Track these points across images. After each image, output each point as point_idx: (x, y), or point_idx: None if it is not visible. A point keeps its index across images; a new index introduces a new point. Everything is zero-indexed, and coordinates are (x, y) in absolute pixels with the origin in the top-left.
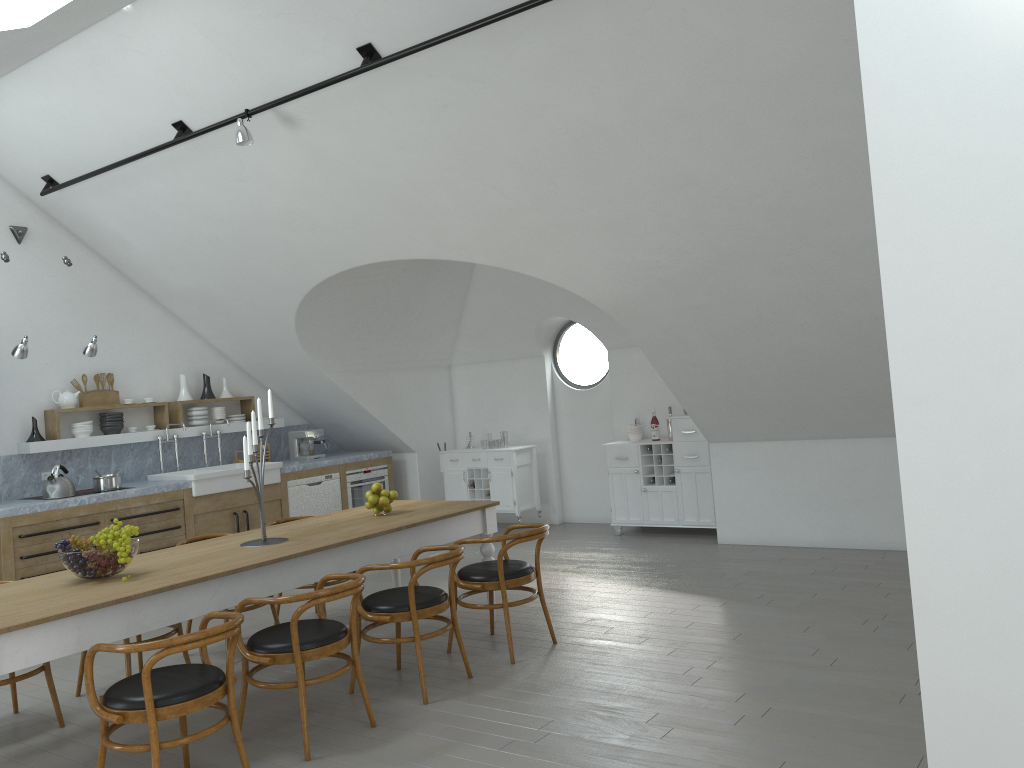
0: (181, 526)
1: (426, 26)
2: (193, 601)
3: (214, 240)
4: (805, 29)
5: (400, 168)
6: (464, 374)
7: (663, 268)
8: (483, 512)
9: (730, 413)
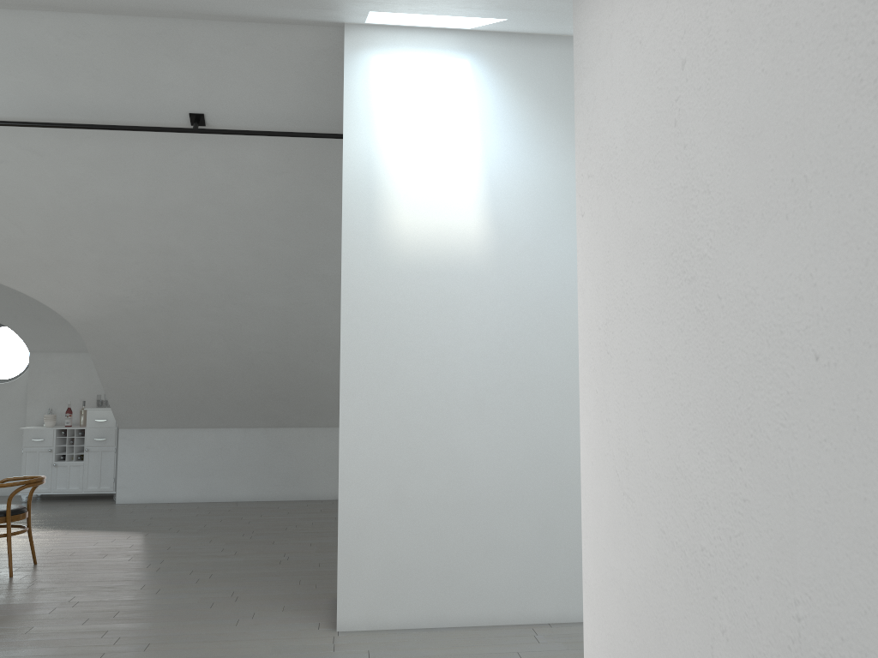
0: None
1: (12, 109)
2: None
3: None
4: (267, 190)
5: None
6: None
7: (131, 302)
8: None
9: (144, 407)
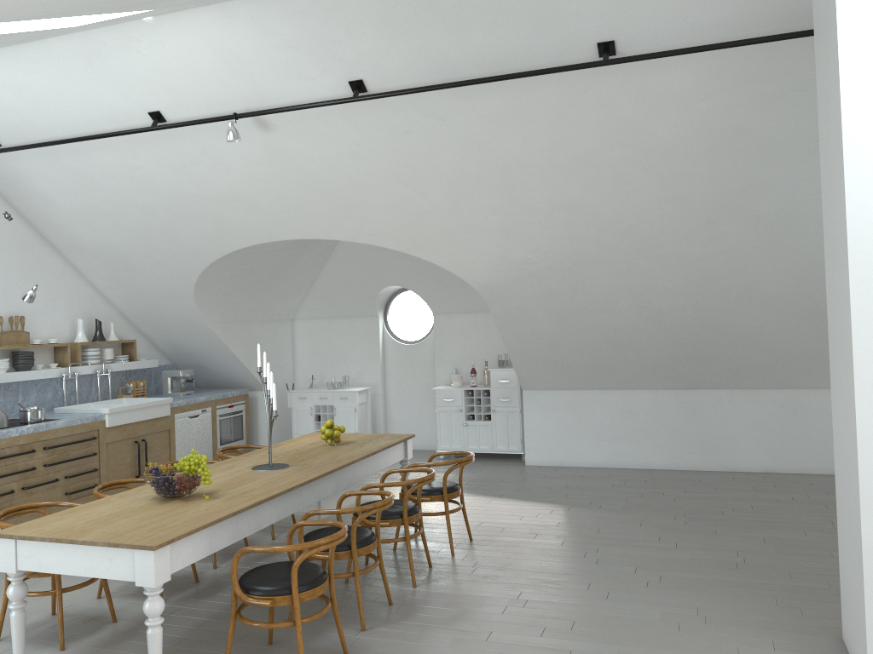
0: (97, 453)
1: (414, 75)
2: (265, 514)
3: (146, 208)
4: (688, 121)
5: (348, 171)
6: (305, 327)
7: (533, 263)
8: (405, 442)
9: (546, 369)
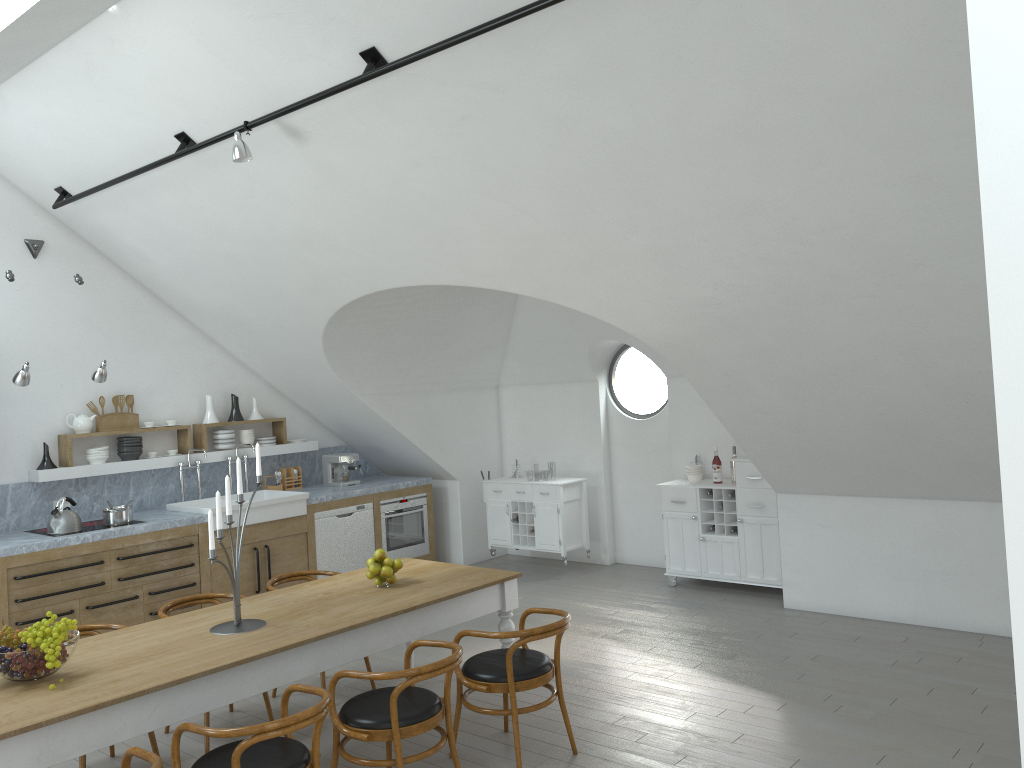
0: (194, 564)
1: (435, 27)
2: (127, 719)
3: (232, 258)
4: (897, 27)
5: (418, 187)
6: (513, 396)
7: (721, 305)
8: (502, 585)
9: (801, 464)
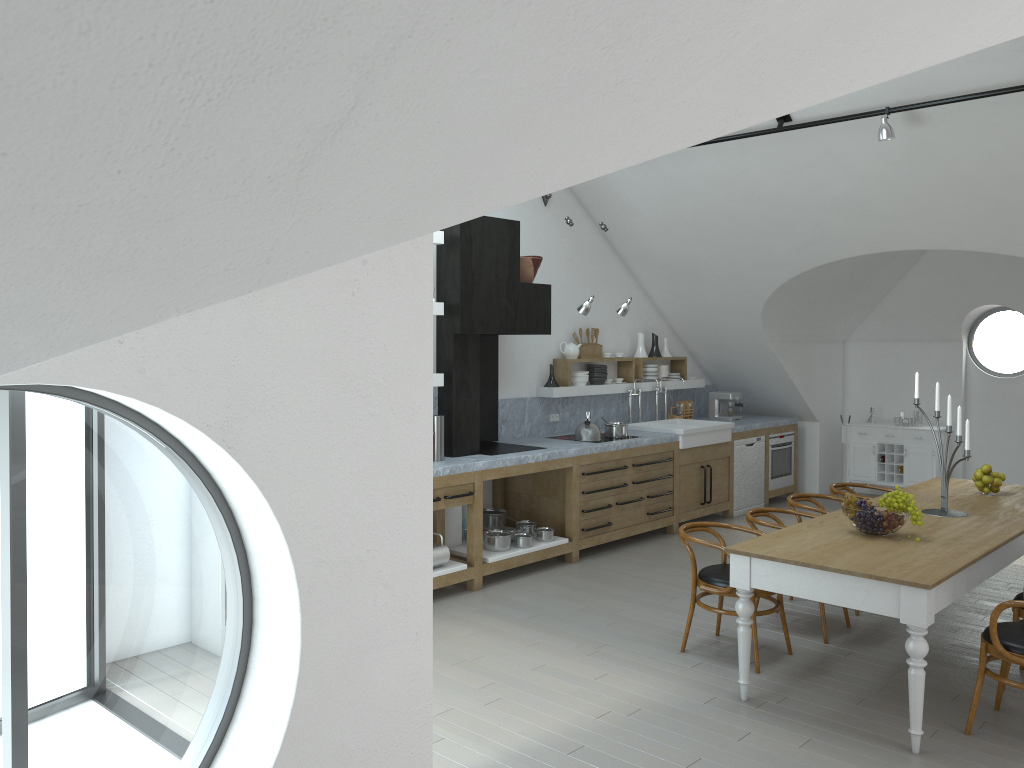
0: (672, 475)
1: None
2: (985, 565)
3: (736, 216)
4: None
5: (1014, 169)
6: (860, 350)
7: None
8: None
9: None
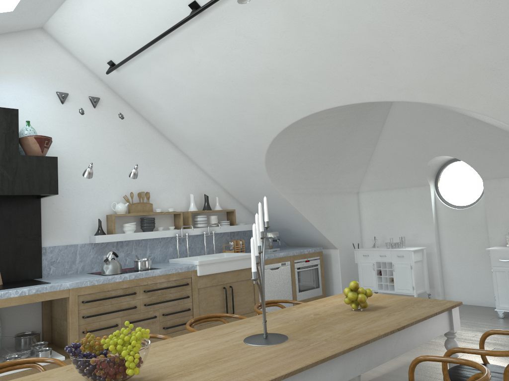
0: (189, 296)
1: None
2: None
3: (214, 99)
4: None
5: (366, 18)
6: (368, 198)
7: None
8: (449, 311)
9: None
